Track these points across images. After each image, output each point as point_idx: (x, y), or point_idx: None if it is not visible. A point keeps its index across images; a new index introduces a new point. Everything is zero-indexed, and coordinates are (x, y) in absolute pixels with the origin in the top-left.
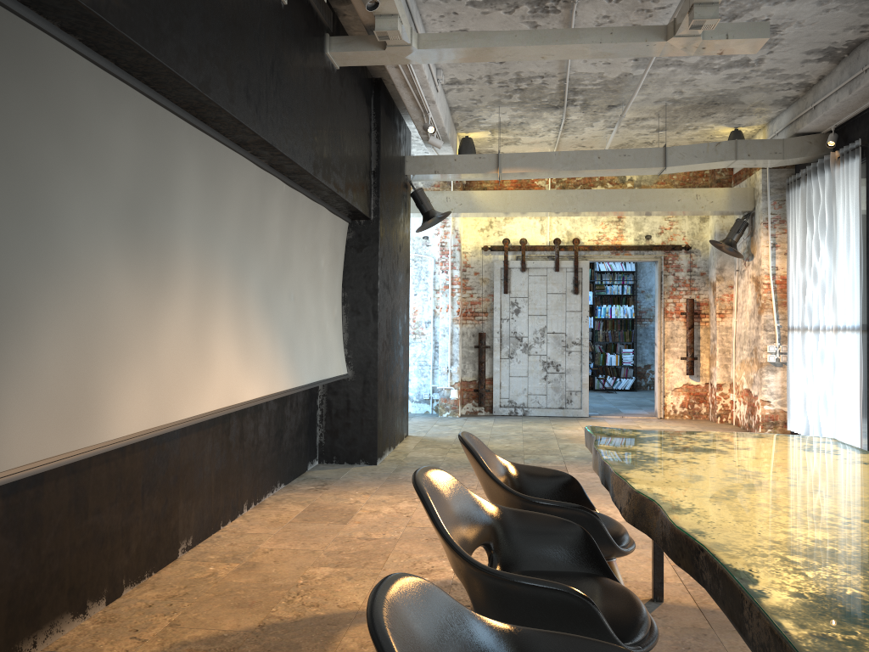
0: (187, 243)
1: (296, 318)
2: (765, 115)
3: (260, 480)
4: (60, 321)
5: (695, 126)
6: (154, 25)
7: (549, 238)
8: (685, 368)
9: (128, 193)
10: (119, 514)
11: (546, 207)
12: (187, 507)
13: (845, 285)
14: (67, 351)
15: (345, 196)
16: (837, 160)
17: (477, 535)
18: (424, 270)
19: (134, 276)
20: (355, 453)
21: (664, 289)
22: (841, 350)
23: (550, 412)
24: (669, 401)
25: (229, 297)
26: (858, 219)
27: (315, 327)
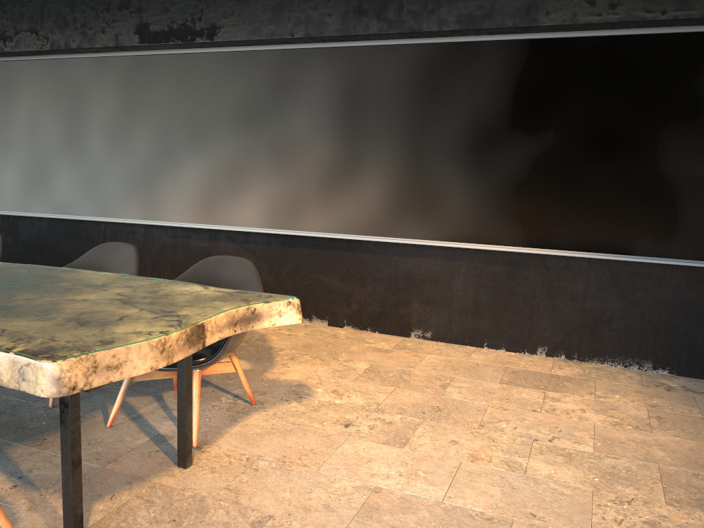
0: (353, 124)
1: (616, 179)
2: None
3: (586, 341)
4: (237, 171)
5: None
6: (241, 24)
7: None
8: None
9: (289, 105)
10: (340, 282)
11: None
12: (423, 308)
13: None
14: (242, 184)
15: None
16: None
17: None
18: None
19: (296, 148)
20: None
21: None
22: None
23: None
24: None
25: (426, 158)
26: None
27: (703, 193)
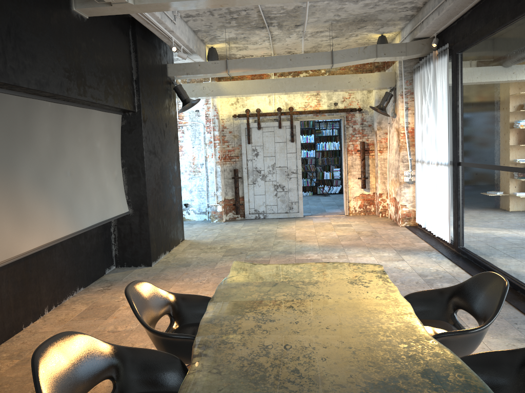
0: None
1: (74, 187)
2: (397, 26)
3: (60, 290)
4: None
5: (356, 34)
6: None
7: (274, 108)
8: (360, 184)
9: None
10: None
11: (266, 90)
12: None
13: (441, 137)
14: None
15: (105, 102)
16: (437, 56)
17: (97, 375)
18: (198, 131)
19: None
20: (137, 260)
21: (346, 136)
22: (439, 177)
23: (280, 215)
24: (351, 205)
25: None
26: (447, 95)
27: (94, 188)
